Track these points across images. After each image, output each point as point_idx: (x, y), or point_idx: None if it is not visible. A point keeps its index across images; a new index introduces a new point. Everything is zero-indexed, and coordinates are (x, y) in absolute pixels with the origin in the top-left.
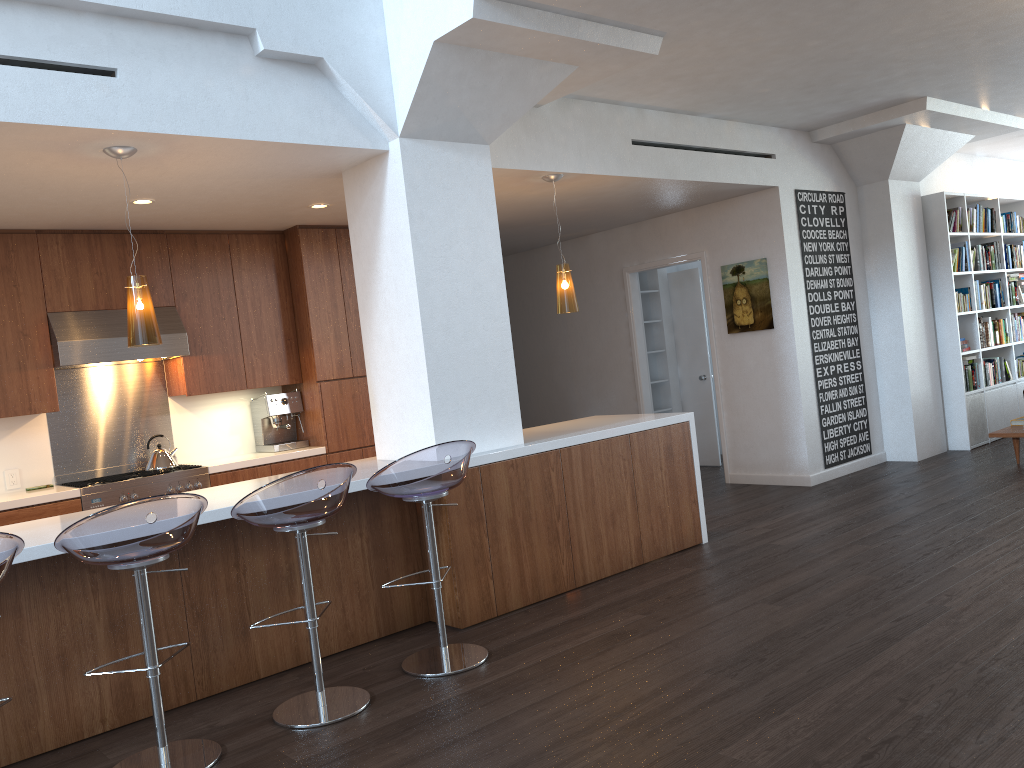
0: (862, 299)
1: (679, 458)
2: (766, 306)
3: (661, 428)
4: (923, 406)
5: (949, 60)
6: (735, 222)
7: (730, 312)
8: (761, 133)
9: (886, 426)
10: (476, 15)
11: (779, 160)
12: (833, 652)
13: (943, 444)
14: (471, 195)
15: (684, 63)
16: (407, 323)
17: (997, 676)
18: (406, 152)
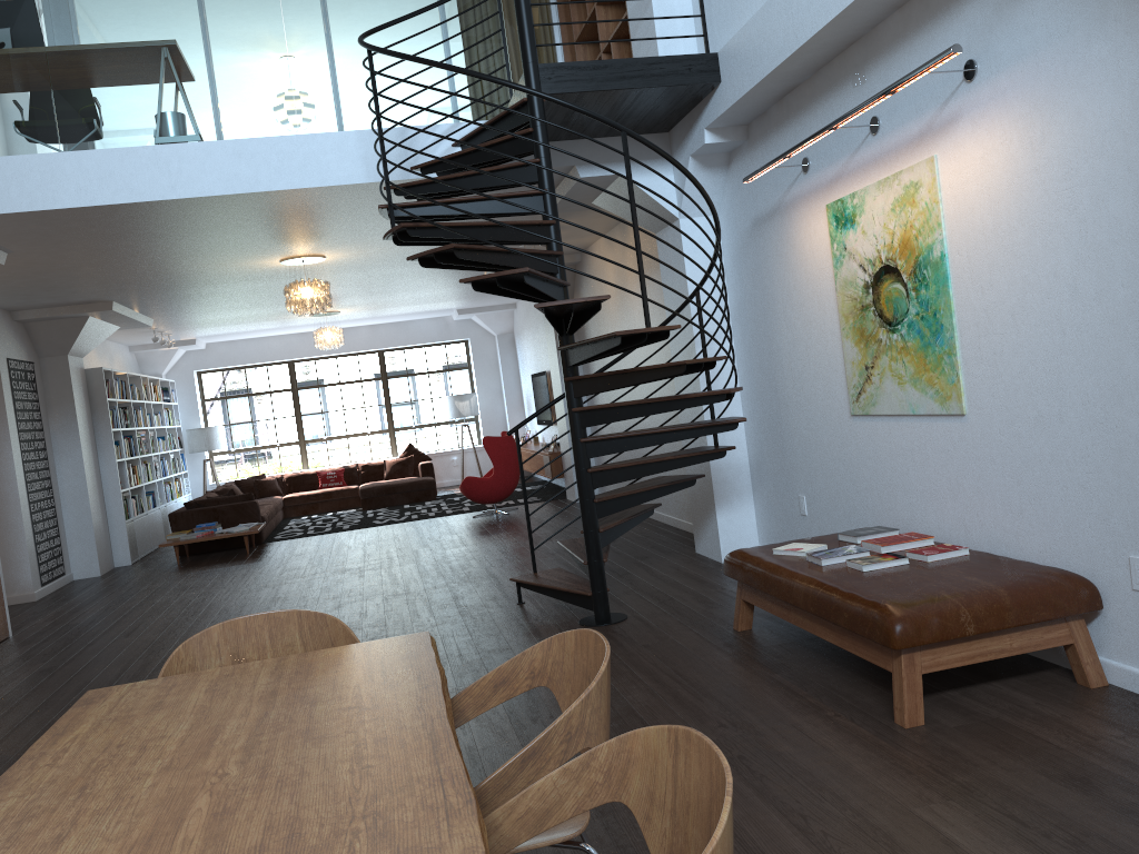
0: (50, 449)
1: None
2: None
3: None
4: (100, 532)
5: (148, 286)
6: None
7: None
8: None
9: (73, 551)
10: None
11: None
12: None
13: (112, 562)
14: None
15: None
16: None
17: None
18: None
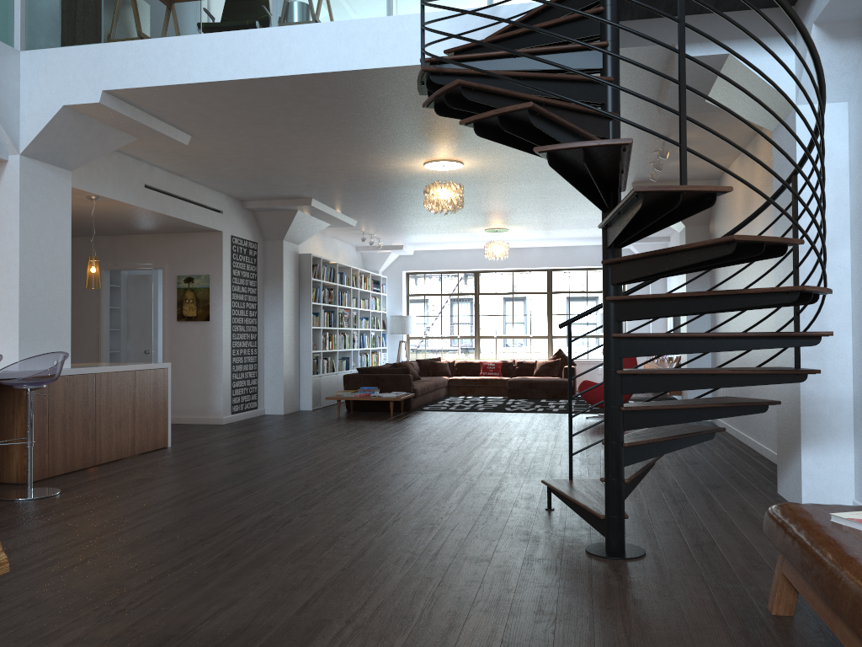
0: (261, 310)
1: (160, 390)
2: (206, 306)
3: (153, 370)
4: (289, 381)
5: (329, 184)
6: (191, 248)
7: (180, 307)
8: (217, 196)
9: (267, 392)
10: (101, 101)
11: (225, 215)
12: (269, 476)
13: (297, 406)
14: (58, 201)
15: (194, 150)
16: (5, 276)
17: (344, 477)
18: (23, 165)
